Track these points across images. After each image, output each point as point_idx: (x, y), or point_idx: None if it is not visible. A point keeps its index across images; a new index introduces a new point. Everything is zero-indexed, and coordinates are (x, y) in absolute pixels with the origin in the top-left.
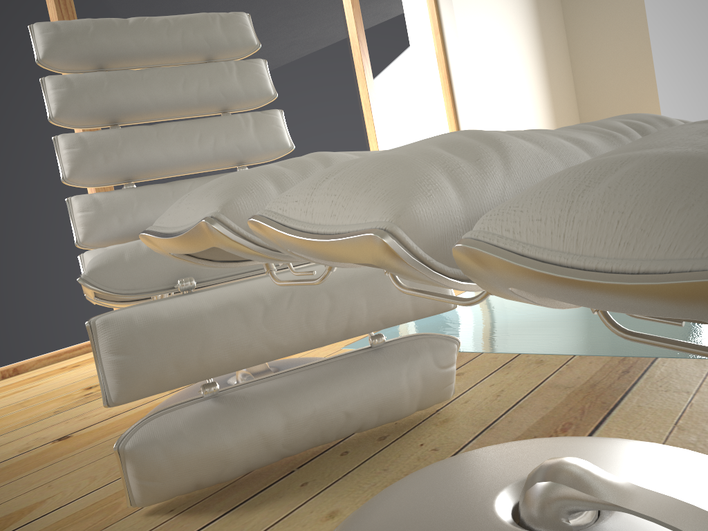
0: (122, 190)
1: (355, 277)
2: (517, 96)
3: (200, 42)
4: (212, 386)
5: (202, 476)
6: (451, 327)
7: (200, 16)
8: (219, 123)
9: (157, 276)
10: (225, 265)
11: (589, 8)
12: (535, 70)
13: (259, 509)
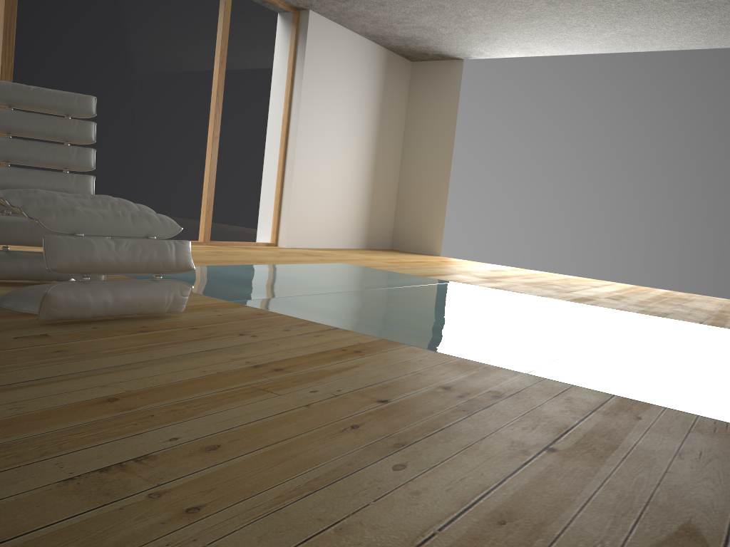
0: (2, 166)
1: None
2: (341, 161)
3: (64, 107)
4: (6, 247)
5: None
6: None
7: (68, 94)
8: (59, 148)
9: None
10: (6, 207)
11: (423, 114)
12: (365, 147)
13: (9, 287)
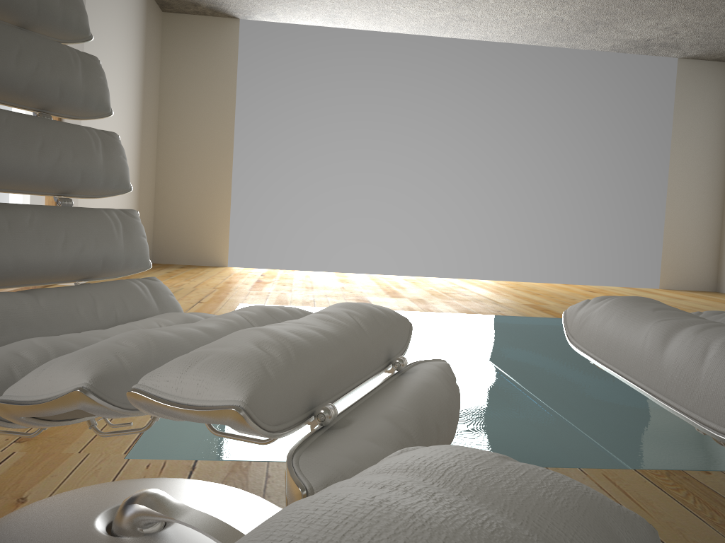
0: None
1: (442, 405)
2: None
3: (30, 1)
4: None
5: None
6: None
7: None
8: (65, 132)
9: (297, 402)
10: None
11: (186, 83)
12: (134, 125)
13: None
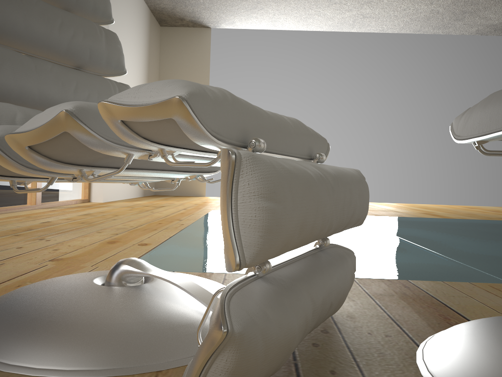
0: None
1: (353, 180)
2: None
3: None
4: (269, 264)
5: (271, 369)
6: (210, 258)
7: None
8: (78, 19)
9: (232, 128)
10: None
11: (176, 73)
12: None
13: None
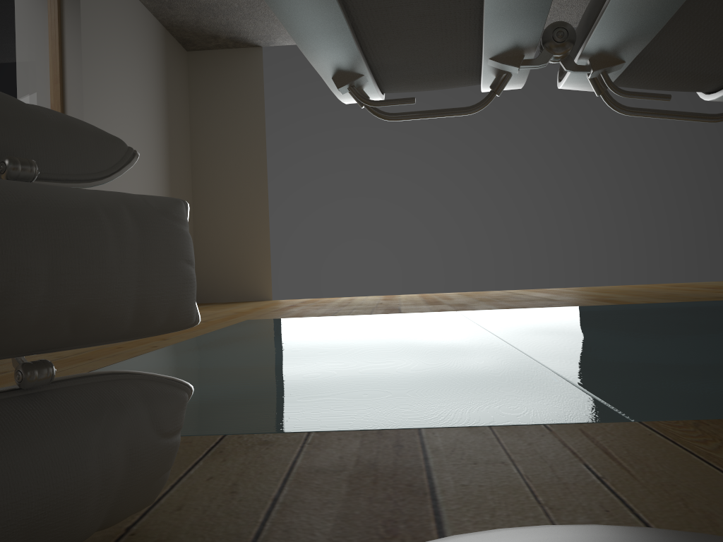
0: None
1: (30, 208)
2: (137, 180)
3: None
4: None
5: None
6: None
7: None
8: None
9: None
10: None
11: (216, 118)
12: (158, 160)
13: None
